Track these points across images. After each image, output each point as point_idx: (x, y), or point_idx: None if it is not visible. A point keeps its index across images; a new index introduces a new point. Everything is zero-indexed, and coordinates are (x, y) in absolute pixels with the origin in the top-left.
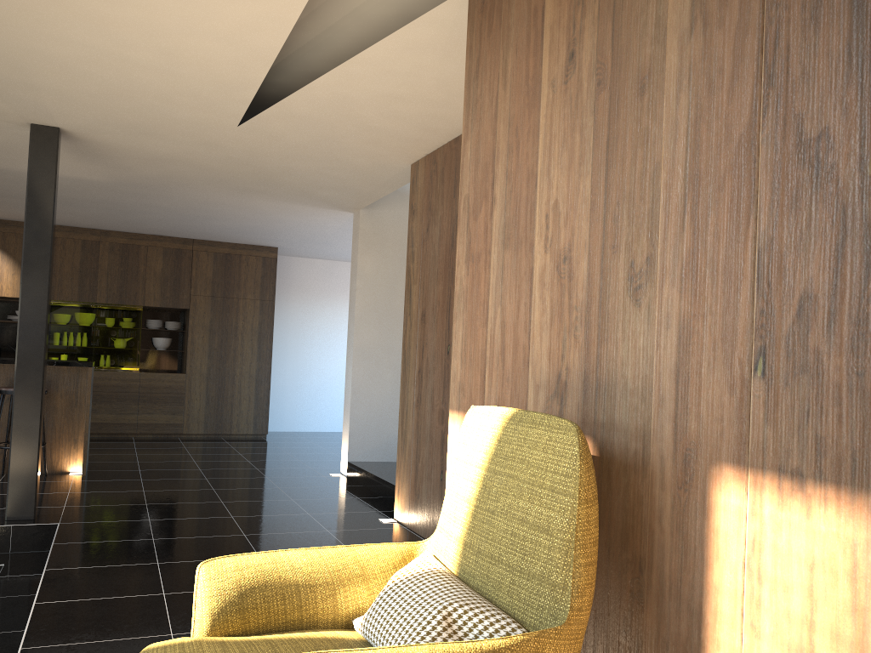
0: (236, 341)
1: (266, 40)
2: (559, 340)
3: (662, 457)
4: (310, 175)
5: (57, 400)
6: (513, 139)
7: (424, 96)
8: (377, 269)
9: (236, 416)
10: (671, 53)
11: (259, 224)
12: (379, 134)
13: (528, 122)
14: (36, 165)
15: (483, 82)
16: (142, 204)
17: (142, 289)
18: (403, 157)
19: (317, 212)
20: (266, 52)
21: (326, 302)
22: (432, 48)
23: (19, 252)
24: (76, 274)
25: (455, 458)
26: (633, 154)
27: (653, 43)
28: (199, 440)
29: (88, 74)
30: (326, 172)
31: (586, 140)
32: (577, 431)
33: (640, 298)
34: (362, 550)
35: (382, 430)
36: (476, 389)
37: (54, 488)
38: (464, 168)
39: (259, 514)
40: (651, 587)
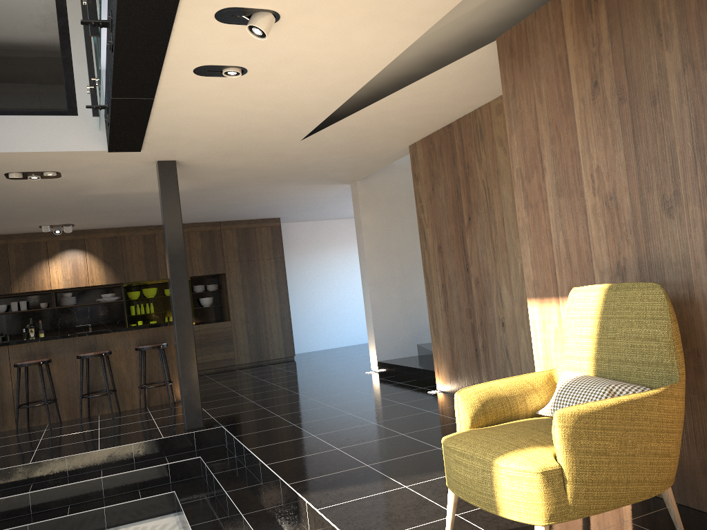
0: (261, 291)
1: (350, 88)
2: (614, 244)
3: (703, 294)
4: (333, 164)
5: (172, 349)
6: (554, 133)
7: (437, 103)
8: (375, 221)
9: (270, 346)
10: (672, 82)
11: (275, 203)
12: (396, 130)
13: (565, 122)
14: (165, 188)
15: (520, 99)
16: (198, 202)
17: (190, 264)
18: (405, 142)
19: (324, 188)
20: (346, 94)
21: (316, 252)
22: (456, 76)
23: (101, 251)
24: (143, 260)
25: (569, 318)
26: (653, 137)
27: (658, 77)
28: (250, 367)
29: (220, 124)
30: (345, 160)
31: (616, 131)
32: (660, 286)
33: (672, 213)
34: (527, 377)
35: (397, 336)
36: (549, 282)
37: None
38: (513, 152)
39: (345, 402)
40: (706, 362)
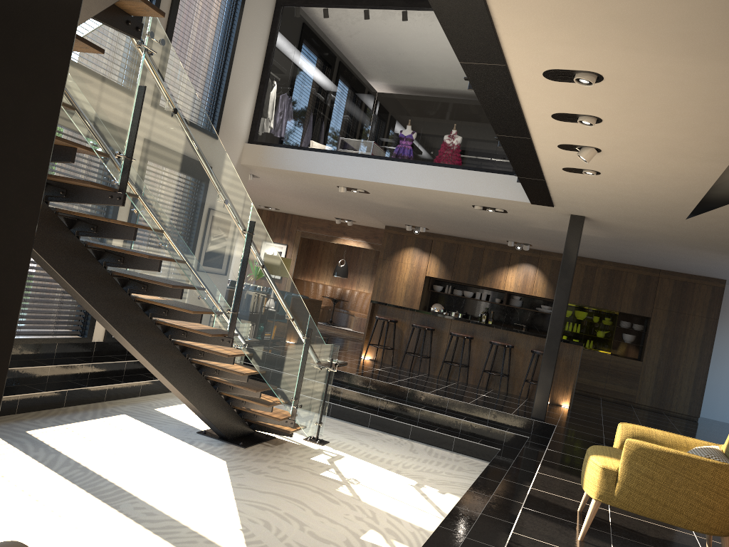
0: (682, 344)
1: (696, 190)
2: None
3: None
4: None
5: (560, 362)
6: None
7: None
8: None
9: (675, 398)
10: None
11: (707, 265)
12: None
13: None
14: (570, 236)
15: None
16: (626, 249)
17: (619, 300)
18: None
19: None
20: (697, 194)
21: None
22: None
23: (548, 270)
24: (579, 286)
25: None
26: None
27: None
28: (645, 409)
29: (603, 199)
30: None
31: None
32: None
33: None
34: (689, 439)
35: None
36: None
37: (553, 410)
38: None
39: None
40: None
